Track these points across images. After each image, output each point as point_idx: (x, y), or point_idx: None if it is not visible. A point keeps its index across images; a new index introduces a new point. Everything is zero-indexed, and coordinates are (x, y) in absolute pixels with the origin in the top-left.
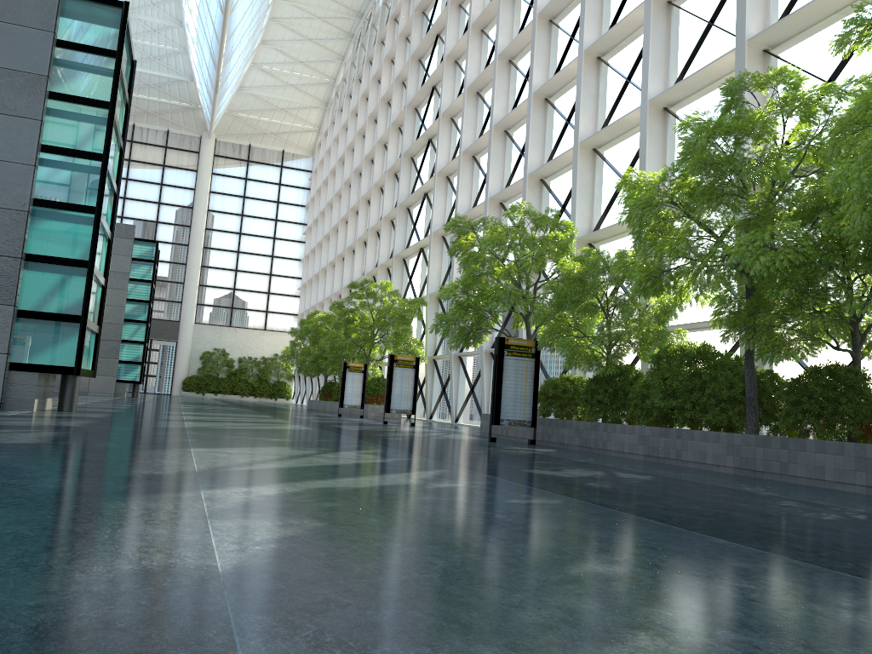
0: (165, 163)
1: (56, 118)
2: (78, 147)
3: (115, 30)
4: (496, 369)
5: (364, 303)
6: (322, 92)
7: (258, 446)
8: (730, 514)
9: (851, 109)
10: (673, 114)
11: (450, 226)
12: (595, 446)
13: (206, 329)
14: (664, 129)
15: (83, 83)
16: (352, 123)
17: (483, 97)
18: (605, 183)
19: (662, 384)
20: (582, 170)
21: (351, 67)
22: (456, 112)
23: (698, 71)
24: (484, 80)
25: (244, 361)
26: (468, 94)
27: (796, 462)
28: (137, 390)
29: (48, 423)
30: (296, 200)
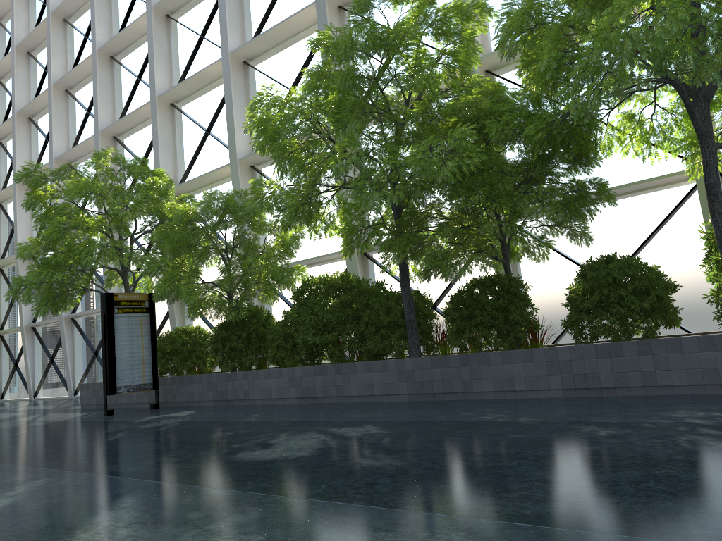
0: None
1: None
2: None
3: None
4: (106, 330)
5: None
6: None
7: None
8: (672, 477)
9: (531, 1)
10: (254, 67)
11: (22, 175)
12: (235, 398)
13: None
14: (246, 81)
15: None
16: None
17: (36, 57)
18: (187, 137)
19: (313, 319)
20: (162, 124)
21: None
22: (4, 74)
23: (280, 24)
24: (35, 39)
25: None
26: (18, 54)
27: (481, 377)
28: None
29: None
30: None
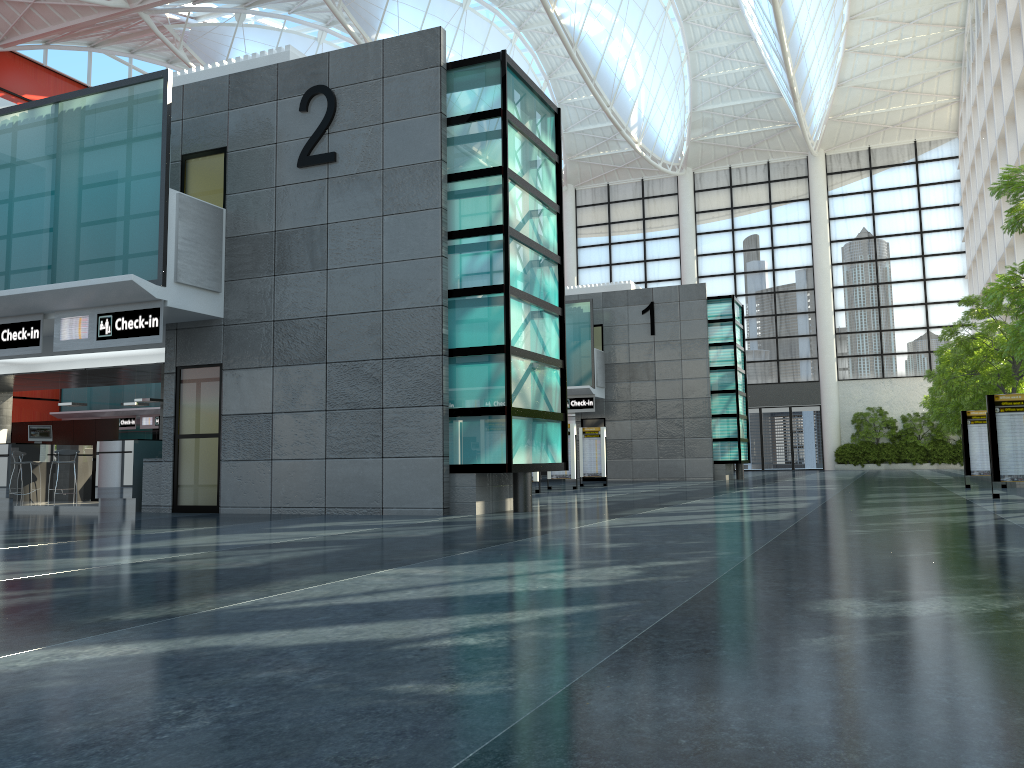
0: (771, 201)
1: (457, 201)
2: (480, 225)
3: (497, 86)
4: None
5: (987, 323)
6: (949, 49)
7: (515, 560)
8: (801, 757)
9: None
10: None
11: (998, 188)
12: None
13: (853, 385)
14: None
15: (476, 155)
16: (988, 76)
17: None
18: None
19: None
20: None
21: (976, 1)
22: None
23: None
24: None
25: (908, 419)
26: None
27: None
28: (740, 470)
29: (400, 534)
30: (945, 200)
